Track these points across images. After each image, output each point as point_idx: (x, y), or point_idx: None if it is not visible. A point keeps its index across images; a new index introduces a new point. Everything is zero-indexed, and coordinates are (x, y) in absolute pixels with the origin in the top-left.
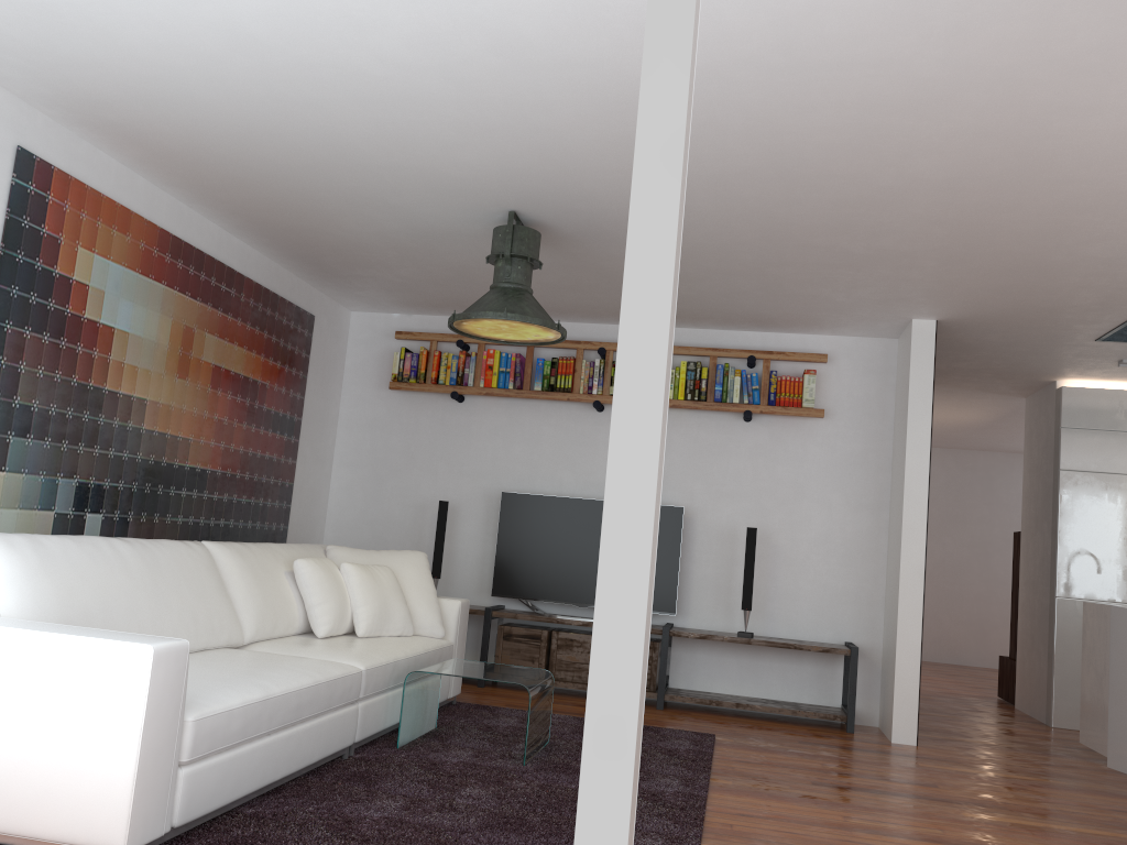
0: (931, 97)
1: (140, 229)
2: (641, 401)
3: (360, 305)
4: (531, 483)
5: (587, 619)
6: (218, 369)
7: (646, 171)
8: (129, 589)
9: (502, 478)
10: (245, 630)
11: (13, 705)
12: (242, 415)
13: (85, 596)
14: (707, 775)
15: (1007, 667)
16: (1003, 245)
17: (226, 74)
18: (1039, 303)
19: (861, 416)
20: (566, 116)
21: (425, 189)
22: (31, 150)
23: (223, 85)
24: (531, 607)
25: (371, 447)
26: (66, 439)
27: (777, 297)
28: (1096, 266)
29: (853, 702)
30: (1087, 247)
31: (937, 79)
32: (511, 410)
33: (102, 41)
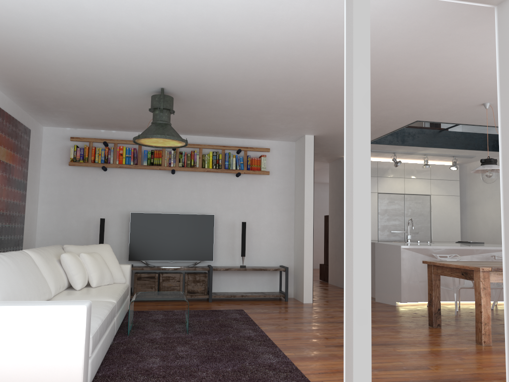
0: None
1: None
2: (363, 193)
3: (50, 124)
4: (142, 207)
5: (175, 267)
6: None
7: (358, 106)
8: (16, 278)
9: (128, 206)
10: (51, 291)
11: (10, 344)
12: (5, 182)
13: (4, 285)
14: (258, 326)
15: (324, 268)
16: None
17: (54, 20)
18: None
19: (282, 173)
20: (214, 53)
21: (125, 77)
22: None
23: (49, 25)
24: (146, 264)
25: (59, 194)
26: None
27: (257, 126)
28: (381, 118)
29: (287, 289)
30: (382, 112)
31: None
32: (131, 174)
33: None
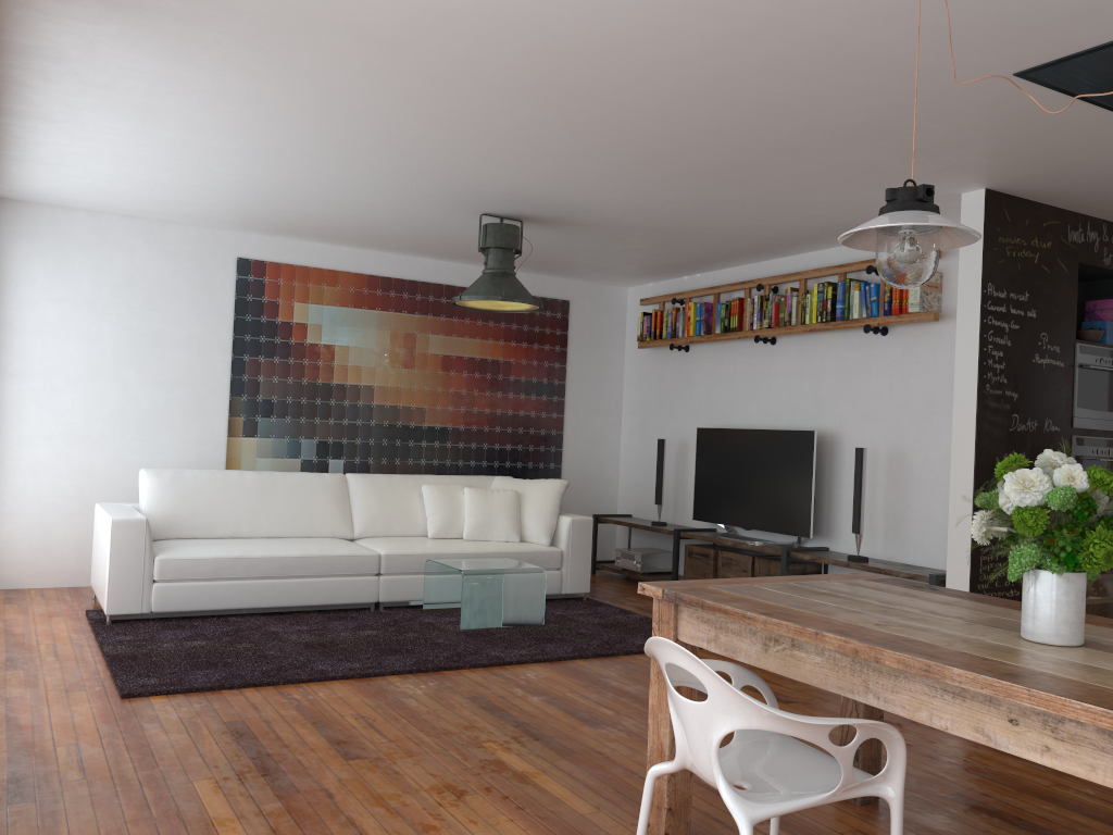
0: (400, 93)
1: (348, 280)
2: None
3: (618, 283)
4: (730, 418)
5: (738, 540)
6: (448, 357)
7: None
8: (236, 498)
9: (712, 415)
10: (356, 529)
11: (101, 546)
12: (483, 386)
13: (196, 500)
14: (571, 655)
15: None
16: (774, 130)
17: (236, 200)
18: (1004, 149)
19: None
20: (344, 167)
21: (425, 217)
22: (248, 257)
23: (247, 204)
24: (727, 530)
25: (640, 398)
26: (303, 416)
27: (796, 210)
28: (909, 113)
29: None
30: (833, 106)
31: (371, 87)
32: (716, 354)
33: (187, 204)
